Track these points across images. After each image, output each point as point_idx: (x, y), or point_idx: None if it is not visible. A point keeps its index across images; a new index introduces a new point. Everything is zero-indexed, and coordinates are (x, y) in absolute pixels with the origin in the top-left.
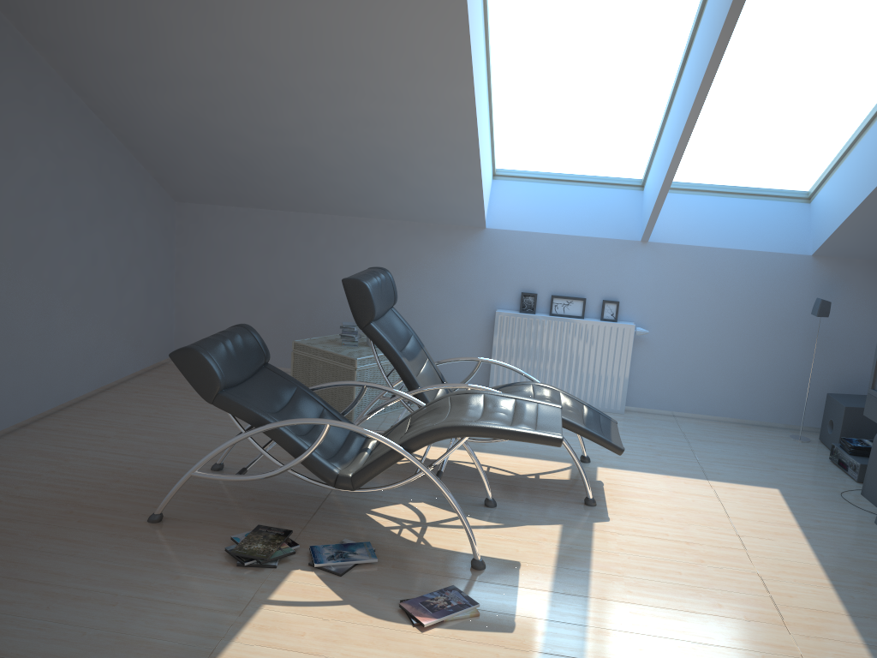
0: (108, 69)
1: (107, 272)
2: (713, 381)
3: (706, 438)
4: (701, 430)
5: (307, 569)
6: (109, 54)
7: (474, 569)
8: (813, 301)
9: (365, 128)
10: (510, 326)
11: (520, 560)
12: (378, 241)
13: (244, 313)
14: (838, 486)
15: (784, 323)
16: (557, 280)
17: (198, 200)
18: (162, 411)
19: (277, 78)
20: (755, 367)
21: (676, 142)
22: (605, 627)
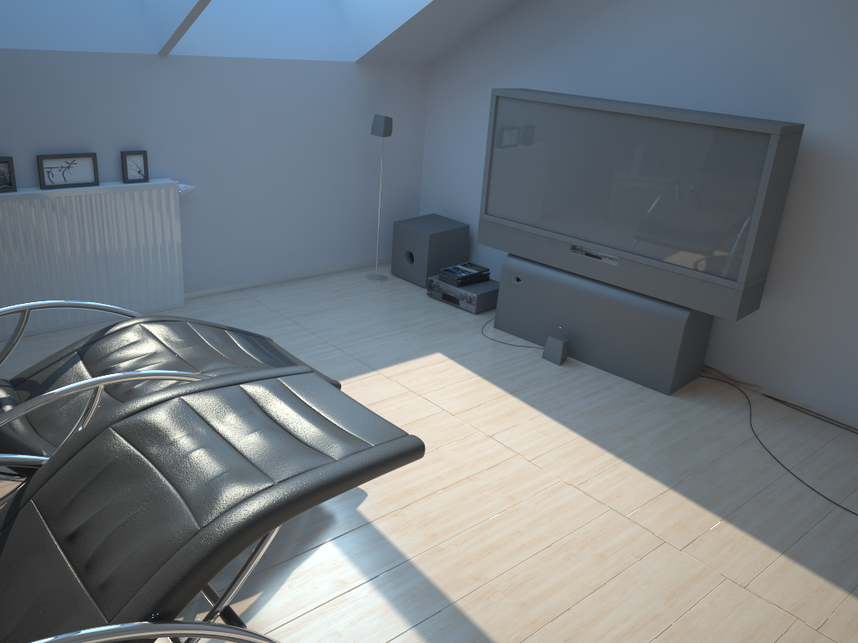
0: None
1: None
2: (276, 235)
3: (304, 310)
4: (287, 300)
5: None
6: None
7: None
8: (362, 118)
9: None
10: None
11: None
12: None
13: None
14: (470, 325)
15: (338, 149)
16: (41, 129)
17: None
18: None
19: None
20: (316, 208)
21: None
22: None
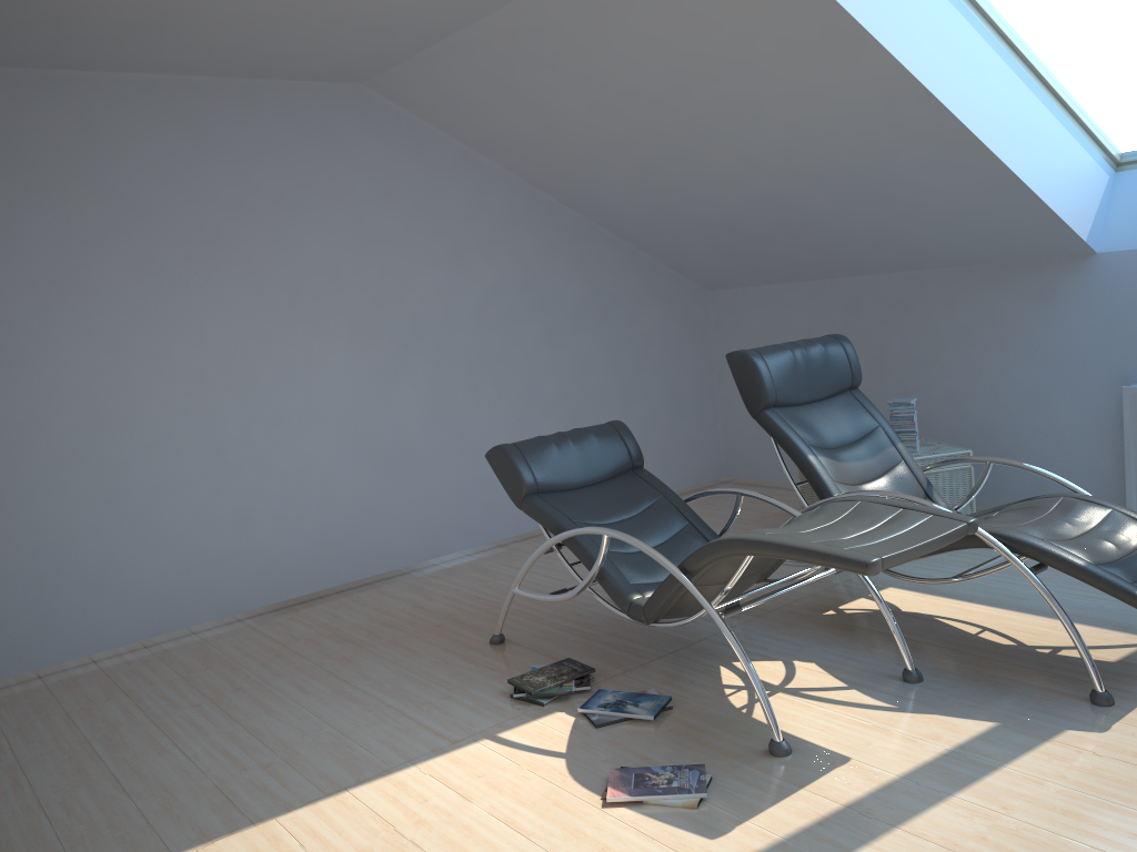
0: (542, 158)
1: (604, 379)
2: None
3: None
4: None
5: (572, 713)
6: (530, 142)
7: (769, 754)
8: None
9: (810, 148)
10: None
11: (854, 757)
12: (937, 301)
13: None
14: None
15: None
16: None
17: (726, 285)
18: None
19: (674, 115)
20: None
21: None
22: None
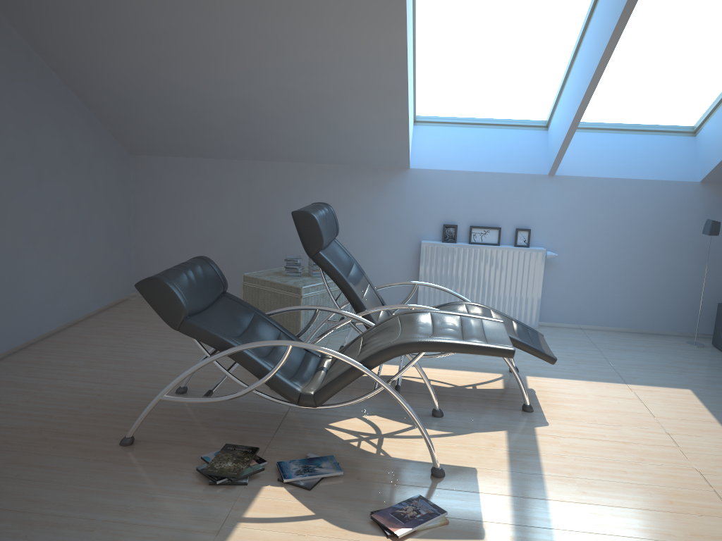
0: (65, 27)
1: (71, 217)
2: (615, 297)
3: (614, 347)
4: (608, 340)
5: (276, 484)
6: (65, 11)
7: (434, 477)
8: (702, 222)
9: (304, 77)
10: (434, 254)
11: (475, 466)
12: (313, 183)
13: (195, 252)
14: None
15: (676, 243)
16: (475, 212)
17: (150, 153)
18: (126, 342)
19: (223, 29)
20: (652, 283)
21: (588, 79)
22: (569, 529)
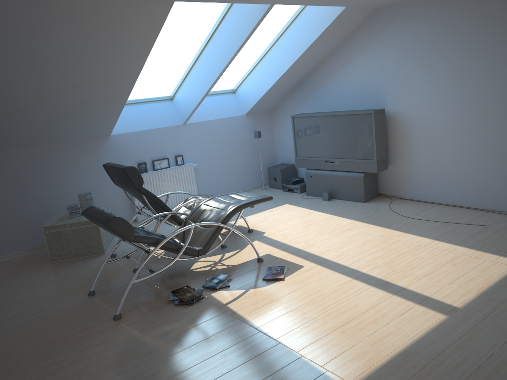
0: None
1: None
2: (226, 178)
3: None
4: None
5: (214, 291)
6: None
7: (260, 262)
8: (250, 133)
9: (73, 90)
10: None
11: (267, 253)
12: (50, 157)
13: None
14: (298, 196)
15: (243, 145)
16: (152, 152)
17: None
18: None
19: (35, 67)
20: (239, 167)
21: (216, 74)
22: (320, 252)
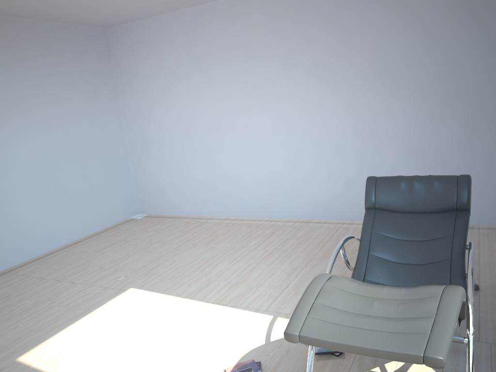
0: None
1: None
2: None
3: None
4: None
5: None
6: None
7: None
8: None
9: None
10: None
11: None
12: None
13: None
14: None
15: None
16: None
17: None
18: None
19: None
20: None
21: None
22: None
